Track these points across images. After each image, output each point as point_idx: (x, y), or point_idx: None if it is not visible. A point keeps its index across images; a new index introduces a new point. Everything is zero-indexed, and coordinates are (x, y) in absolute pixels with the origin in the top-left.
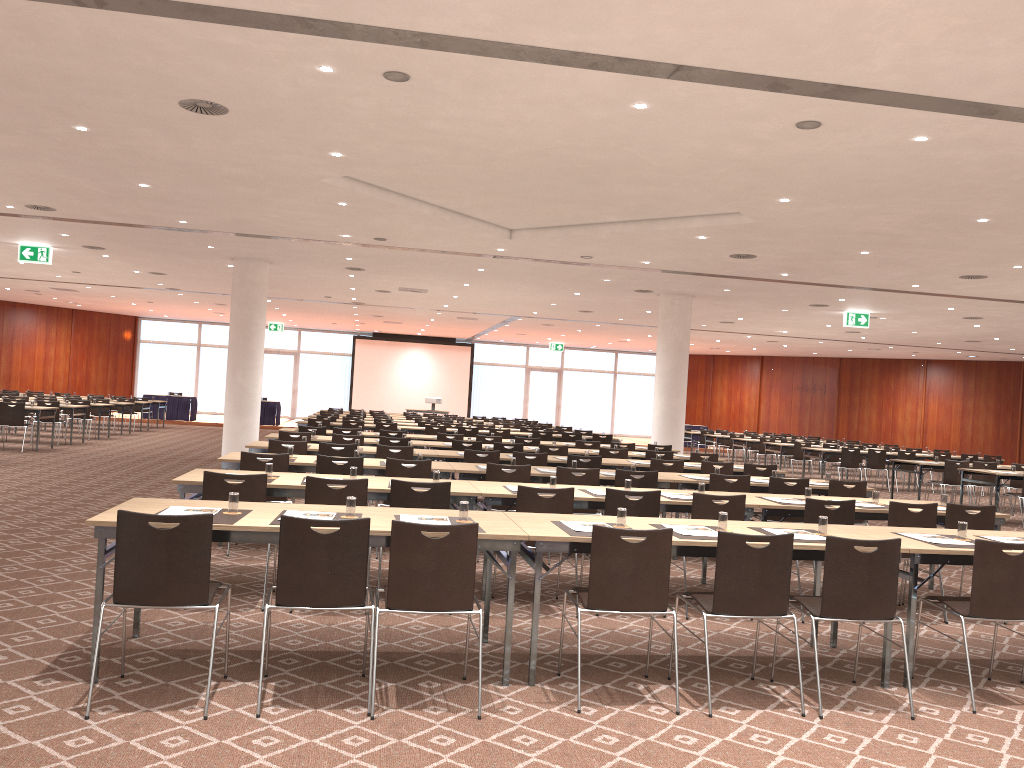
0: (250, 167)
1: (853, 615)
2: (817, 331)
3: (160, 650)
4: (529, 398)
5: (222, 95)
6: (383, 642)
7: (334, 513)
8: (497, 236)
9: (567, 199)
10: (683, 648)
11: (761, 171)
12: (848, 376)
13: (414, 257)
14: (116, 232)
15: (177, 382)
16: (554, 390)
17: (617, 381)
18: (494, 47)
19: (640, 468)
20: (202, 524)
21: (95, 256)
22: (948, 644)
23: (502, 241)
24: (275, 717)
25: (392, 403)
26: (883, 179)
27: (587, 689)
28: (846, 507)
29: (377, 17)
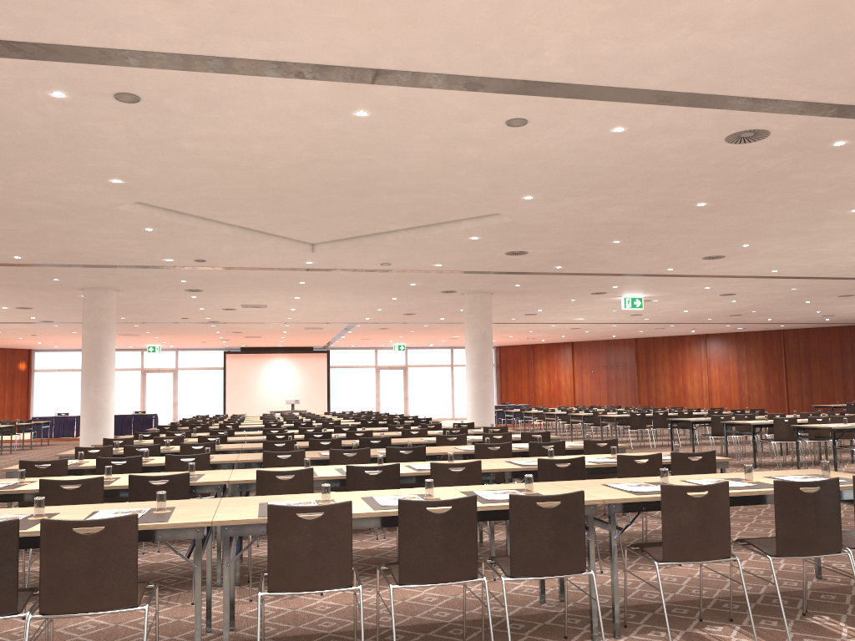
0: (46, 199)
1: (542, 572)
2: (607, 316)
3: None
4: (380, 393)
5: None
6: None
7: (27, 515)
8: (300, 250)
9: (347, 211)
10: (411, 617)
11: (496, 171)
12: (643, 353)
13: (239, 275)
14: None
15: (69, 404)
16: (401, 384)
17: (454, 372)
18: (200, 61)
19: (429, 444)
20: None
21: None
22: (674, 586)
23: (307, 254)
24: None
25: (261, 407)
26: (603, 171)
27: None
28: (576, 464)
29: (76, 36)
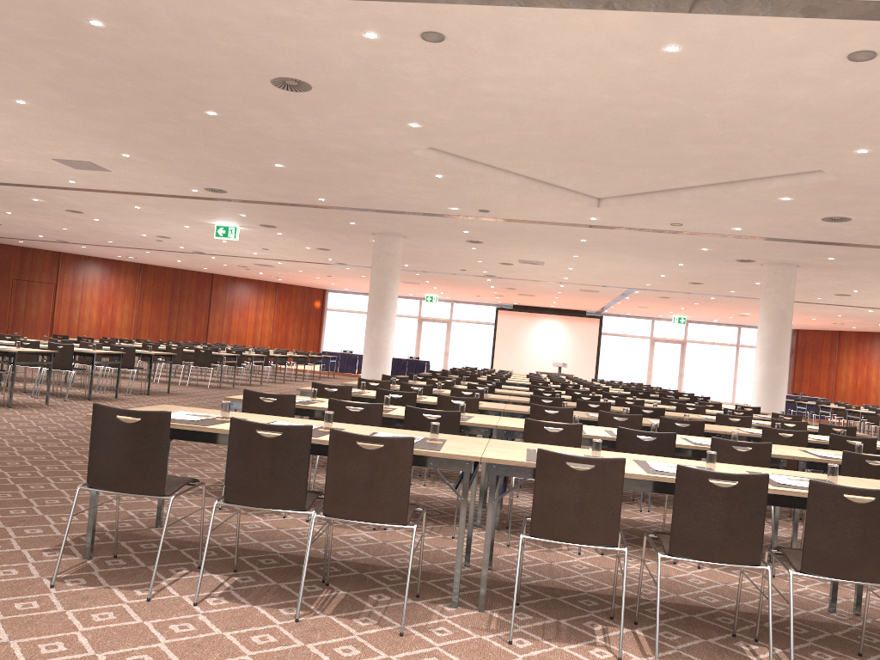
0: (351, 143)
1: (841, 574)
2: None
3: (167, 539)
4: (653, 366)
5: (300, 71)
6: (368, 555)
7: (317, 426)
8: (585, 204)
9: (641, 163)
10: (674, 595)
11: (826, 117)
12: None
13: (519, 228)
14: (277, 211)
15: (353, 343)
16: (677, 360)
17: (739, 353)
18: None
19: (707, 422)
20: (161, 420)
21: (272, 234)
22: None
23: (591, 209)
24: (210, 607)
25: (528, 366)
26: None
27: (537, 622)
28: None
29: None
